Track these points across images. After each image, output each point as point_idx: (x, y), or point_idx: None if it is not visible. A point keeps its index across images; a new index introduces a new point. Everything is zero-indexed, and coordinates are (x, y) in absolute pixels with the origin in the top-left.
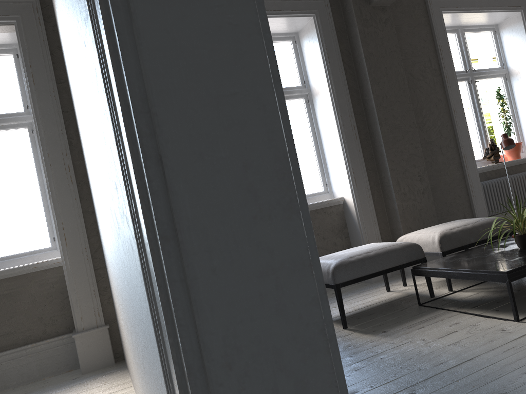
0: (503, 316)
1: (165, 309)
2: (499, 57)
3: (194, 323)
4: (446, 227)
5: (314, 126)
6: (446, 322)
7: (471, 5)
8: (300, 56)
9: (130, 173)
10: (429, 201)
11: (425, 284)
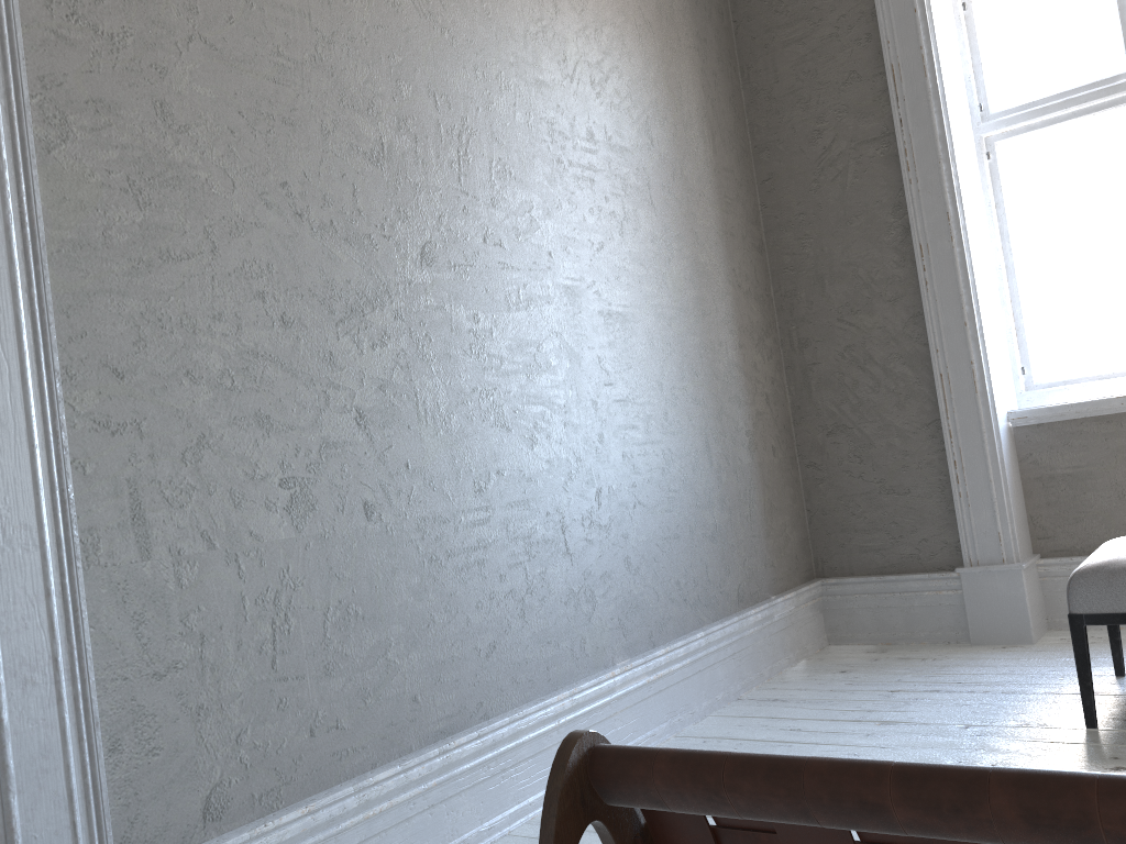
0: None
1: None
2: None
3: None
4: None
5: None
6: None
7: None
8: None
9: None
10: None
11: None
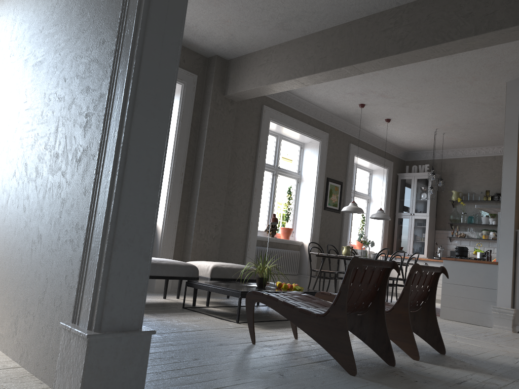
0: (231, 320)
1: (108, 202)
2: (298, 165)
3: (118, 208)
4: (219, 263)
5: None
6: (196, 317)
7: (290, 124)
8: None
9: (106, 157)
10: (216, 246)
11: (192, 300)
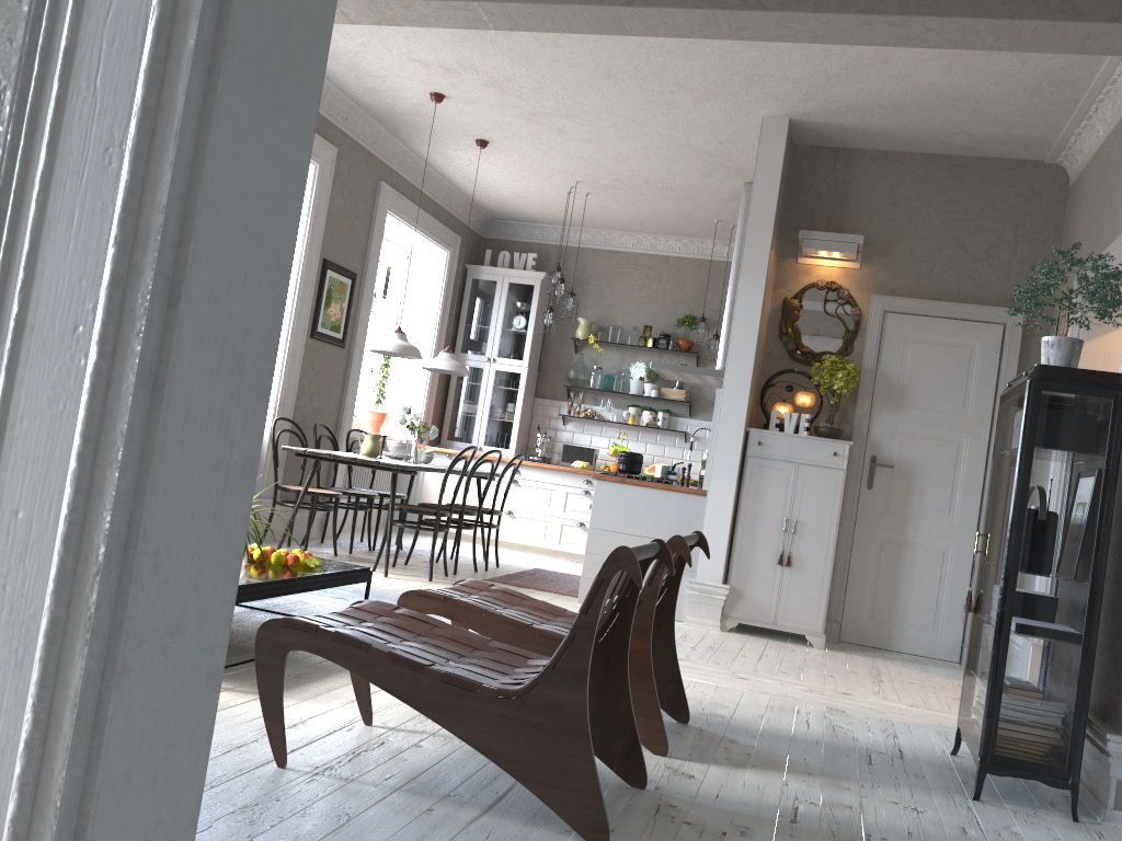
0: None
1: (84, 473)
2: None
3: (136, 502)
4: None
5: None
6: None
7: None
8: None
9: (46, 256)
10: None
11: None
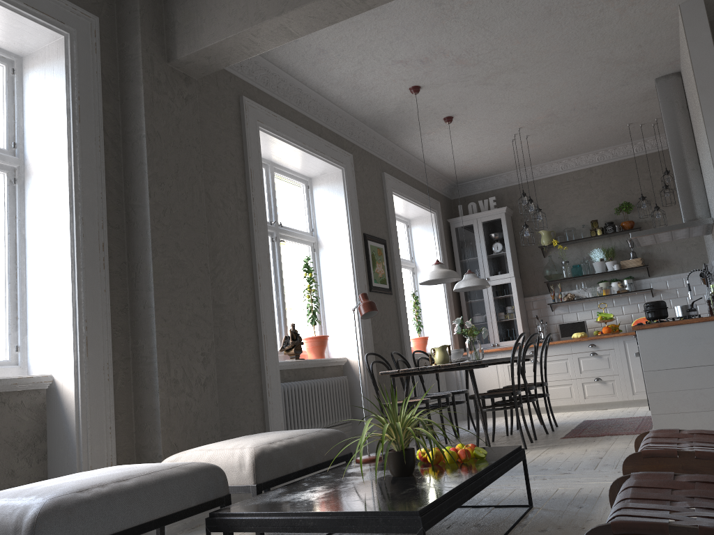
0: None
1: None
2: (309, 219)
3: None
4: (259, 440)
5: (15, 231)
6: None
7: (293, 136)
8: (17, 98)
9: None
10: (212, 401)
11: None
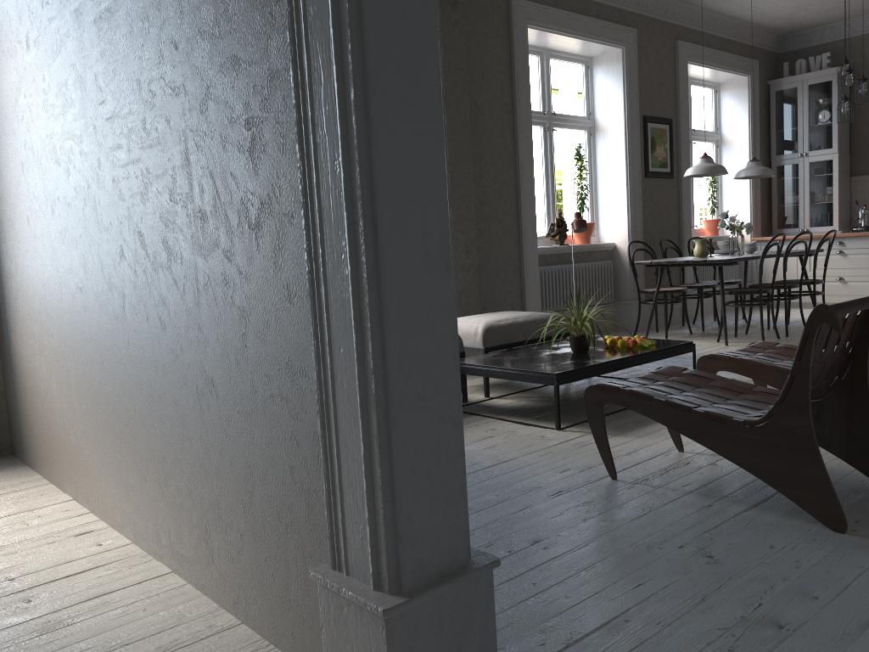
0: (544, 424)
1: (357, 326)
2: (586, 102)
3: (382, 336)
4: (492, 318)
5: None
6: (481, 428)
7: (565, 26)
8: None
9: (325, 223)
10: (473, 283)
11: None
